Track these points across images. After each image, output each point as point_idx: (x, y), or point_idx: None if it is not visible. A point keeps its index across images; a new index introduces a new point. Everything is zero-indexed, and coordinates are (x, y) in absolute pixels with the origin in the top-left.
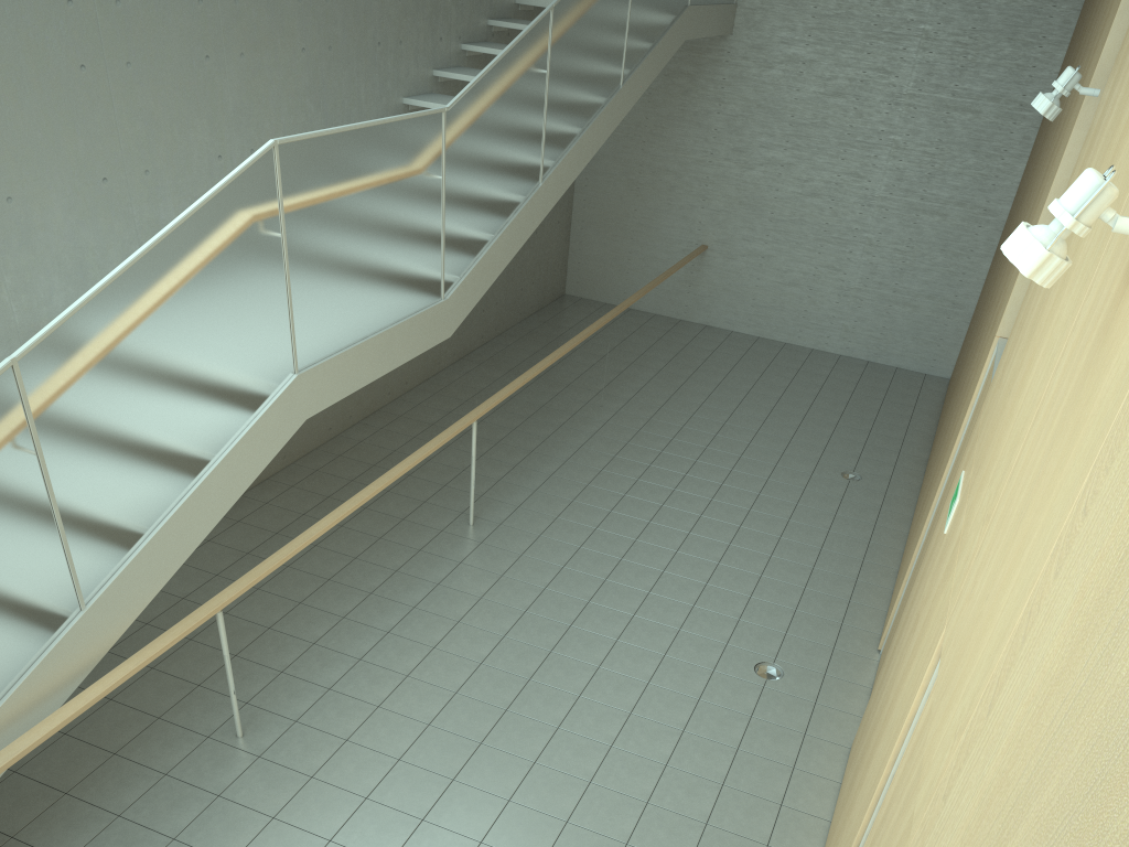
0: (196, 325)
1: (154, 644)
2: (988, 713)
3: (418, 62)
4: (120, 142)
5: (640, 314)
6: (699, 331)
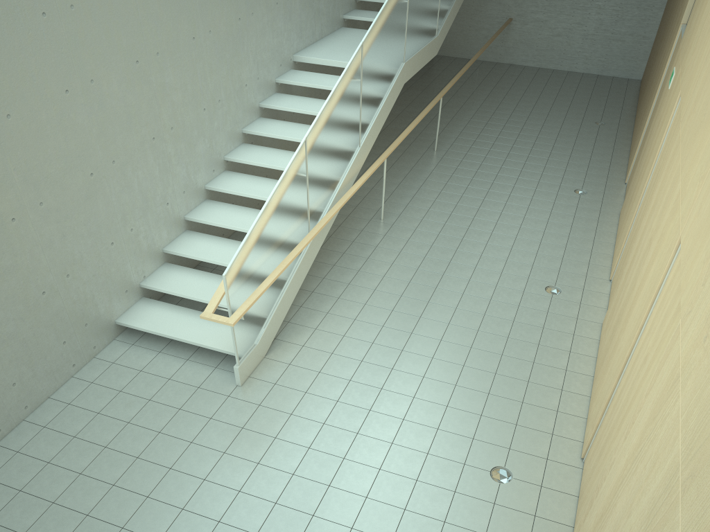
0: (389, 37)
1: (373, 166)
2: (705, 61)
3: None
4: None
5: (475, 61)
6: (508, 67)
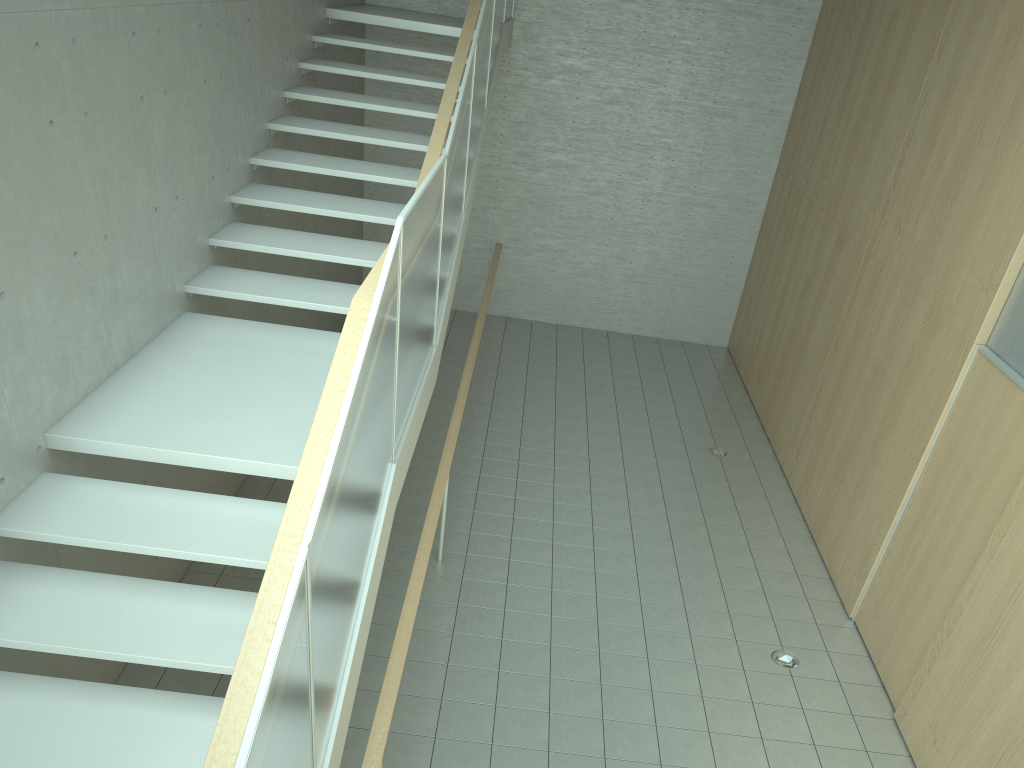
0: (367, 441)
1: None
2: None
3: (274, 84)
4: (84, 207)
5: None
6: (504, 323)
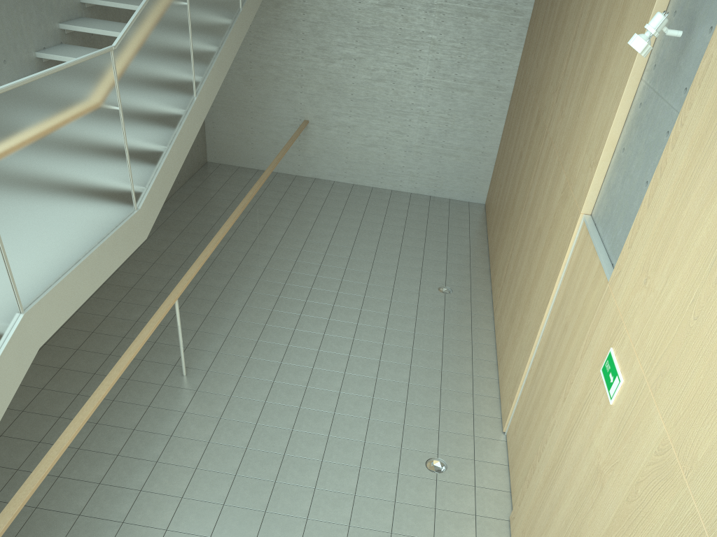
0: None
1: None
2: None
3: None
4: None
5: None
6: (311, 183)
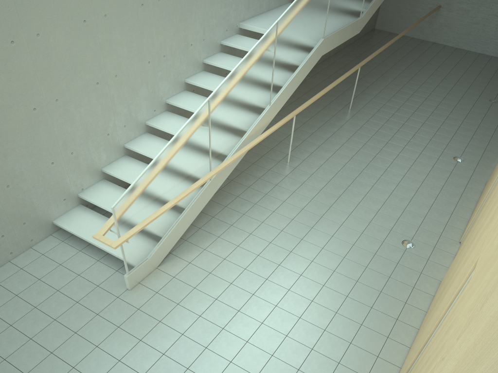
0: (308, 17)
1: (281, 121)
2: None
3: None
4: None
5: (406, 37)
6: (431, 45)
